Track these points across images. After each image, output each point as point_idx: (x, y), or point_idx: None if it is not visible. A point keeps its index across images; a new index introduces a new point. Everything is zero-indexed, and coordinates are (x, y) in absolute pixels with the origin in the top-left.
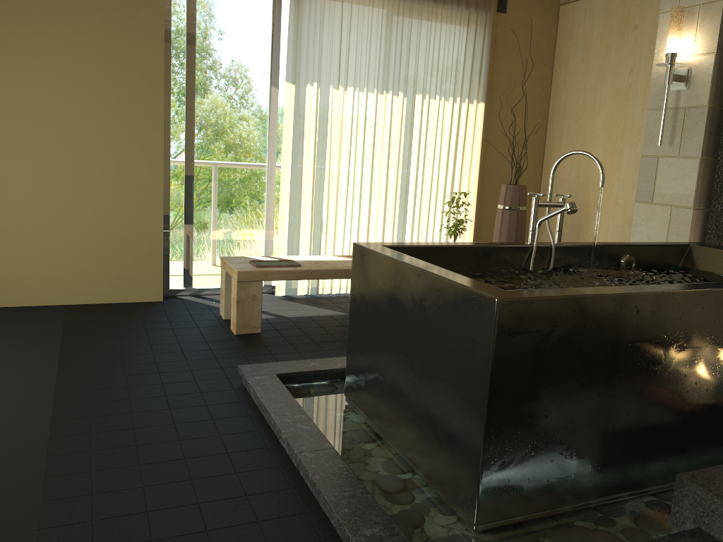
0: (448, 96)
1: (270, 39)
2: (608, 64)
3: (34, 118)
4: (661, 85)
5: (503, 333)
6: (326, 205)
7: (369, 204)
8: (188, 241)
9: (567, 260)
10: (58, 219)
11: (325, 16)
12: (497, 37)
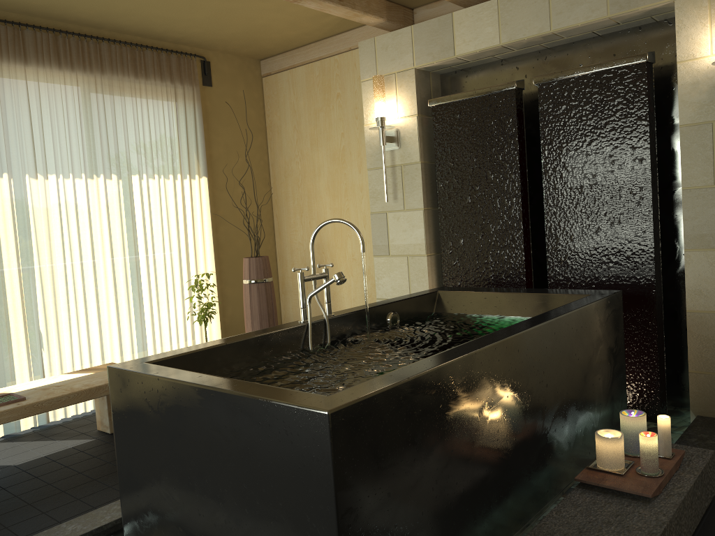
0: (168, 173)
1: None
2: (320, 130)
3: None
4: (376, 147)
5: (340, 449)
6: (43, 313)
7: (97, 303)
8: None
9: (341, 330)
10: None
11: (7, 96)
12: (208, 110)
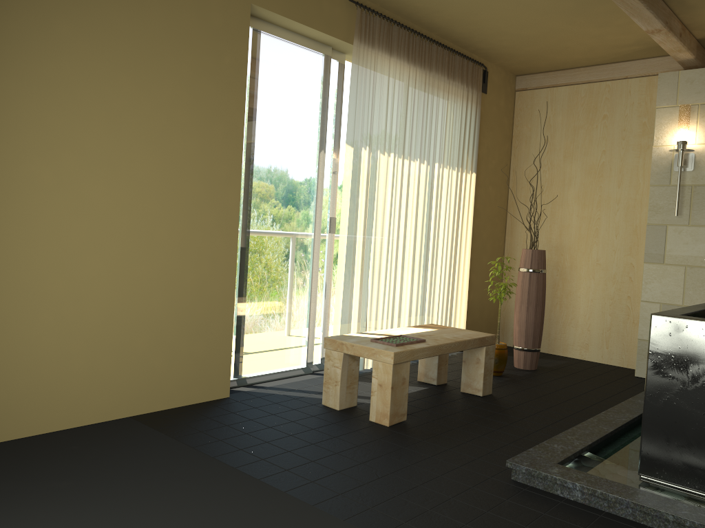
0: (455, 165)
1: (320, 98)
2: (577, 145)
3: (111, 173)
4: (664, 166)
5: None
6: (371, 273)
7: (402, 271)
8: (242, 321)
9: None
10: (128, 303)
11: (377, 81)
12: (481, 114)
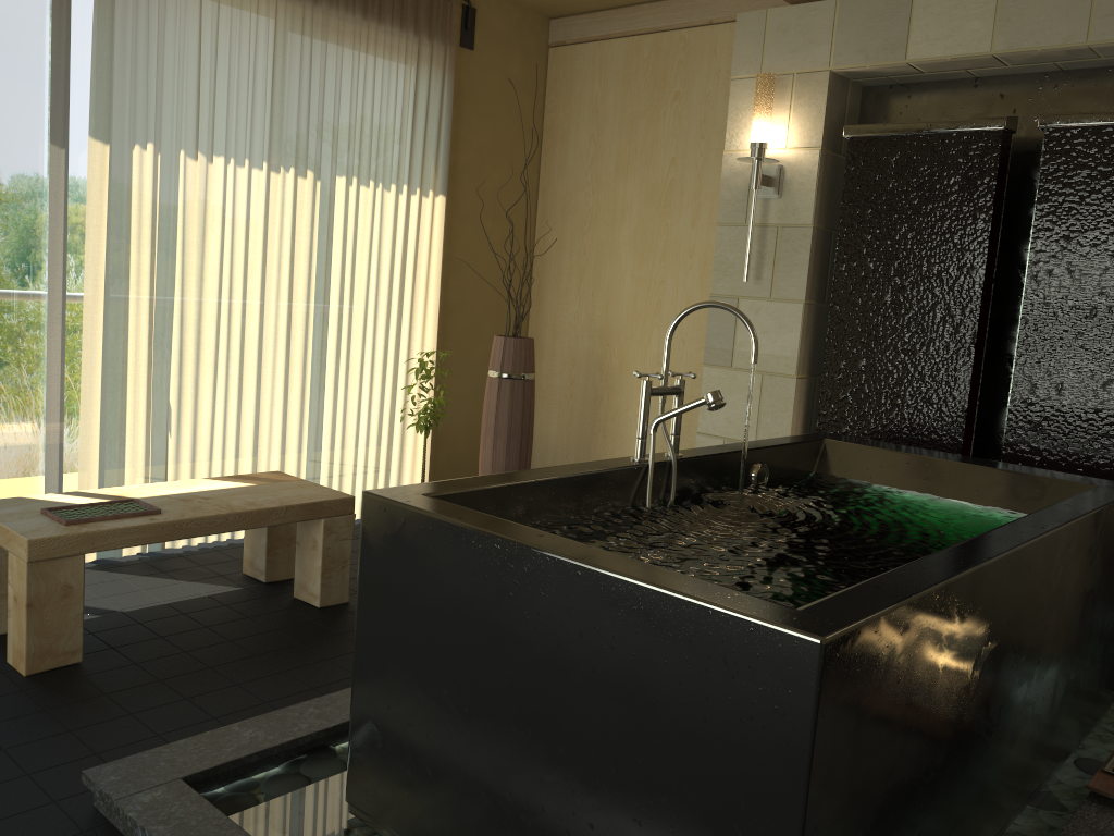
0: (390, 182)
1: (47, 48)
2: (636, 148)
3: None
4: (739, 189)
5: (826, 704)
6: (177, 377)
7: (258, 373)
8: None
9: (690, 482)
10: None
11: (169, 17)
12: (461, 87)
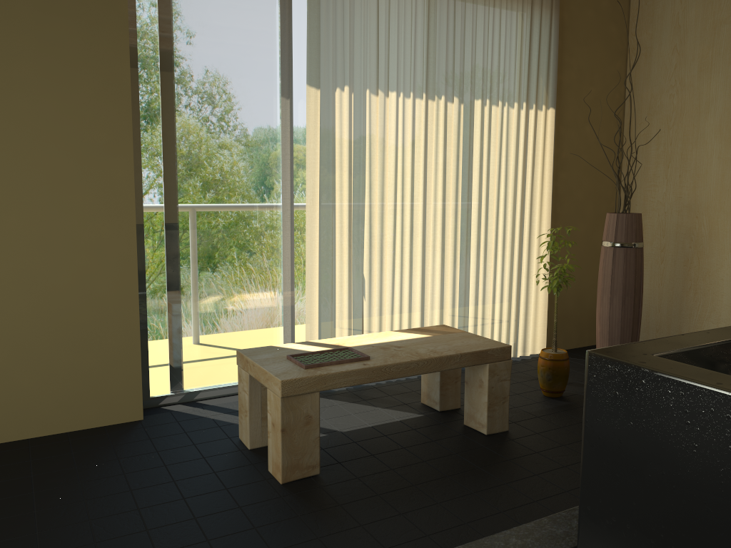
0: (513, 100)
1: (277, 27)
2: (718, 50)
3: None
4: None
5: None
6: (368, 256)
7: (423, 251)
8: (175, 323)
9: None
10: None
11: None
12: (564, 23)
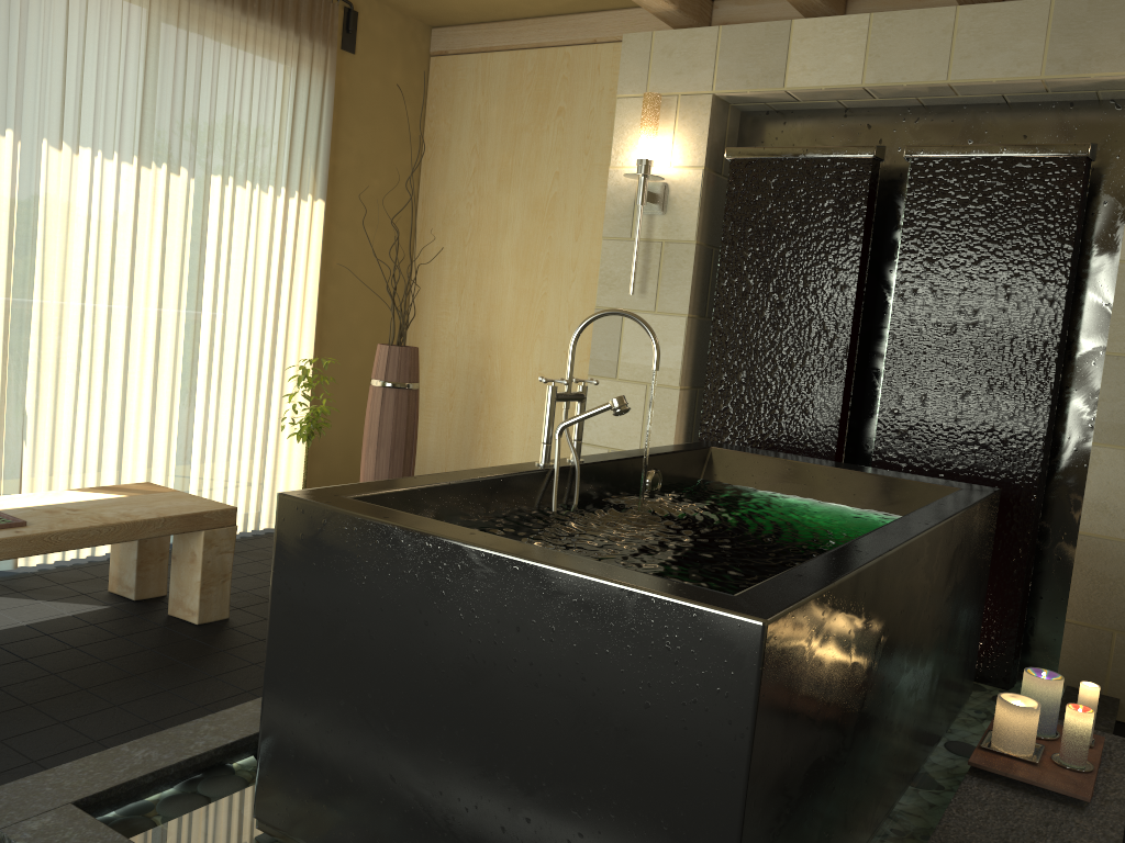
0: (268, 183)
1: None
2: (519, 161)
3: None
4: (624, 205)
5: (766, 683)
6: (34, 382)
7: (124, 379)
8: None
9: (591, 487)
10: None
11: None
12: (342, 91)
